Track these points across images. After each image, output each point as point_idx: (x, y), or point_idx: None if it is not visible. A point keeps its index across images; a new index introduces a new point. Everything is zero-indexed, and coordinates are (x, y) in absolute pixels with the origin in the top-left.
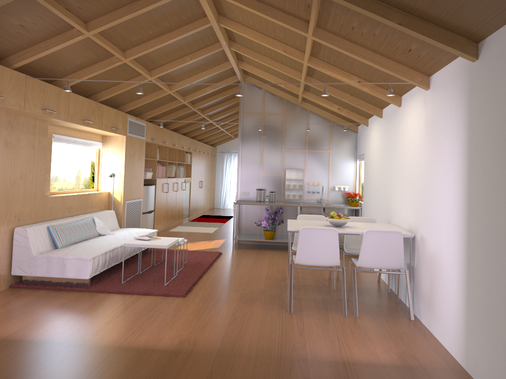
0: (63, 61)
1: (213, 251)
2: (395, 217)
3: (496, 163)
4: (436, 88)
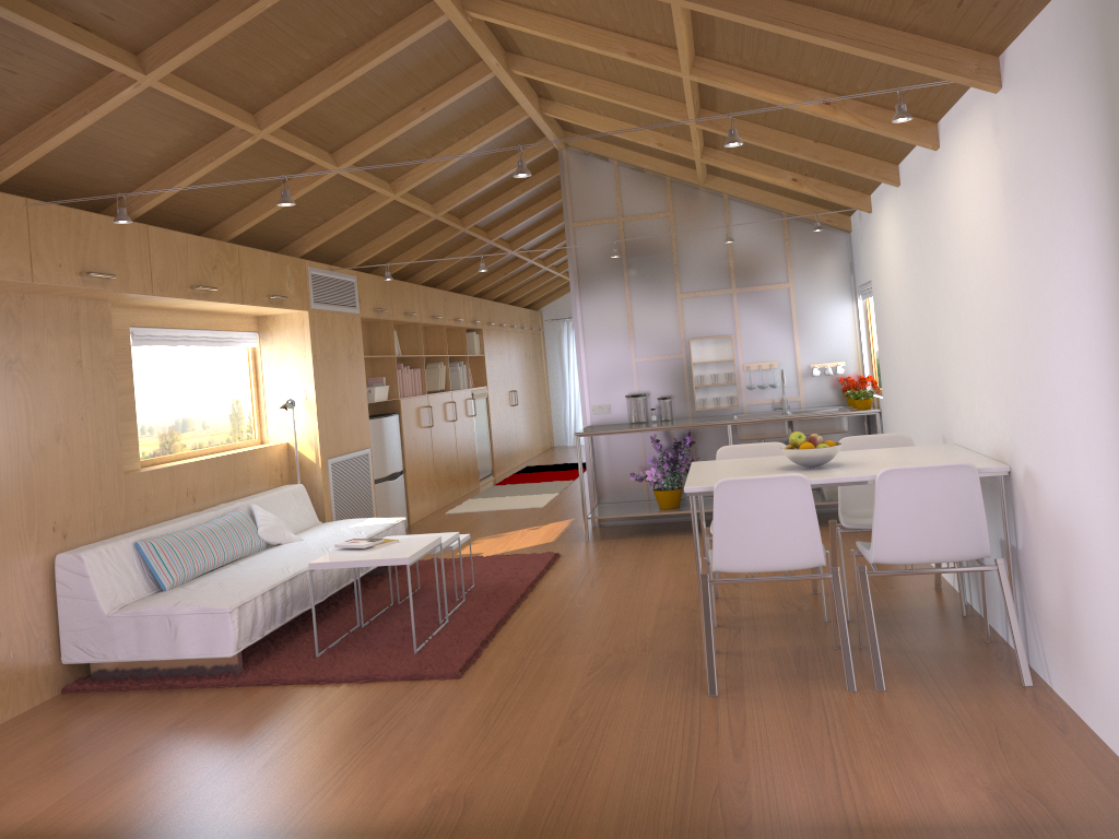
0: (114, 155)
1: (540, 552)
2: (959, 426)
3: None
4: (1017, 81)
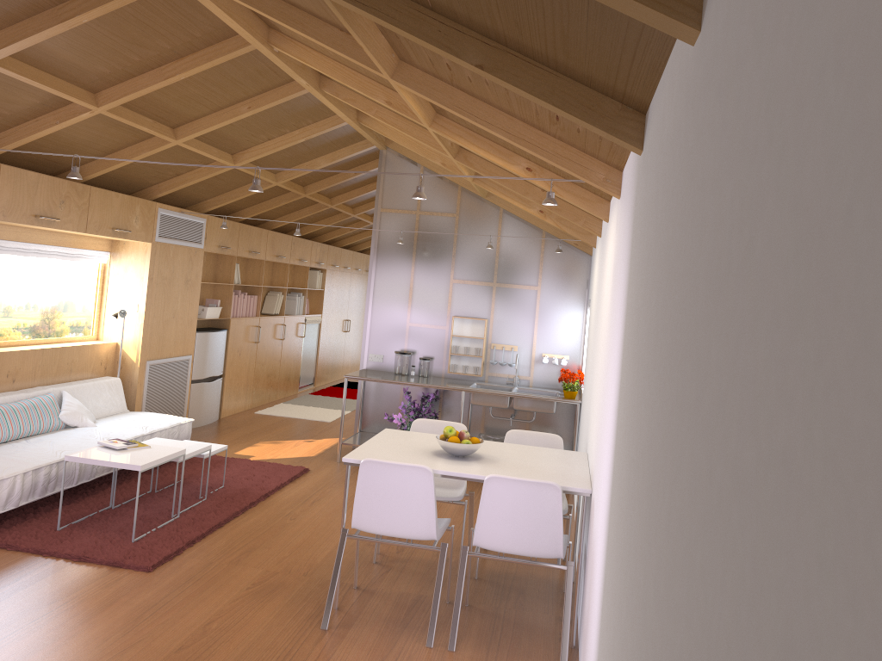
0: None
1: (296, 464)
2: (589, 441)
3: (631, 395)
4: (623, 197)
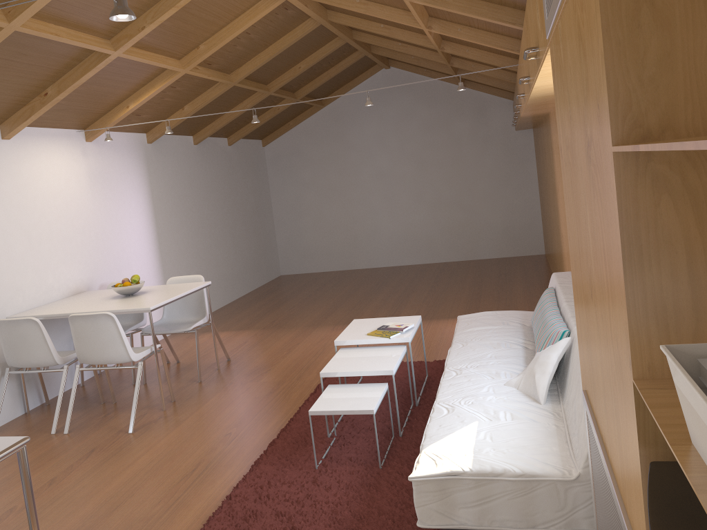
0: None
1: None
2: (18, 301)
3: (173, 205)
4: (103, 144)
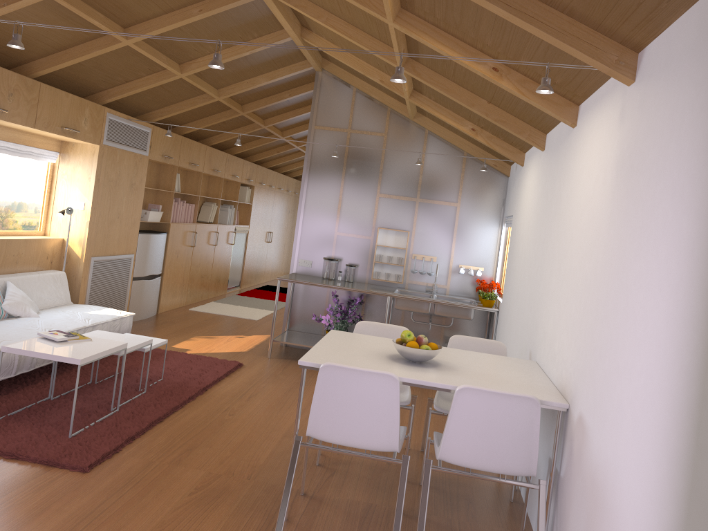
0: None
1: (230, 359)
2: (541, 350)
3: None
4: (649, 76)
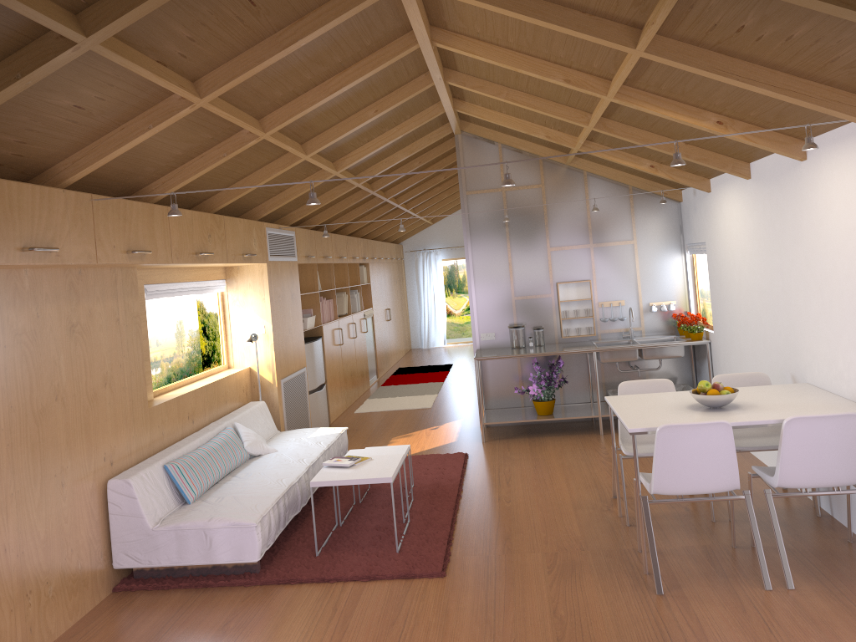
0: (153, 155)
1: (450, 451)
2: (814, 371)
3: None
4: None
